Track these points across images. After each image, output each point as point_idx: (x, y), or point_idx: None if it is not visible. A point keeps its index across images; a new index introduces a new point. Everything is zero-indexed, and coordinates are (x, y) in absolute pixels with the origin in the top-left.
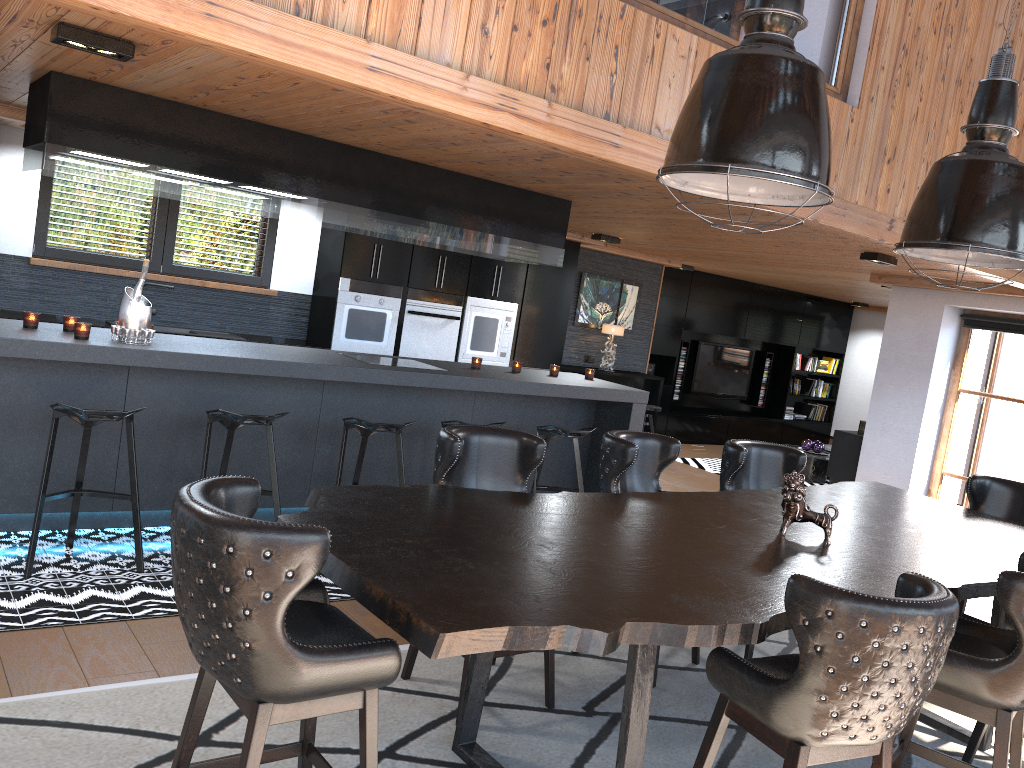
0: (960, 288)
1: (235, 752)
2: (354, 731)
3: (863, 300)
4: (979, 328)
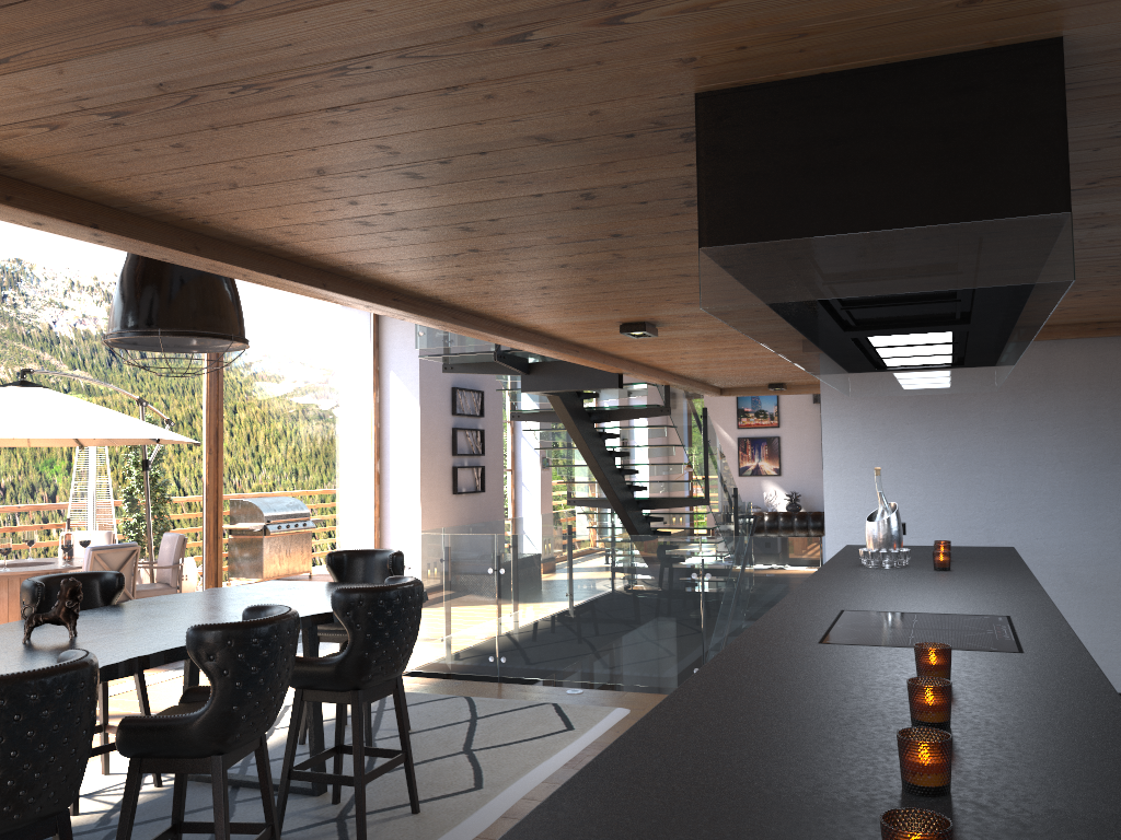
0: None
1: (442, 754)
2: (398, 778)
3: None
4: None
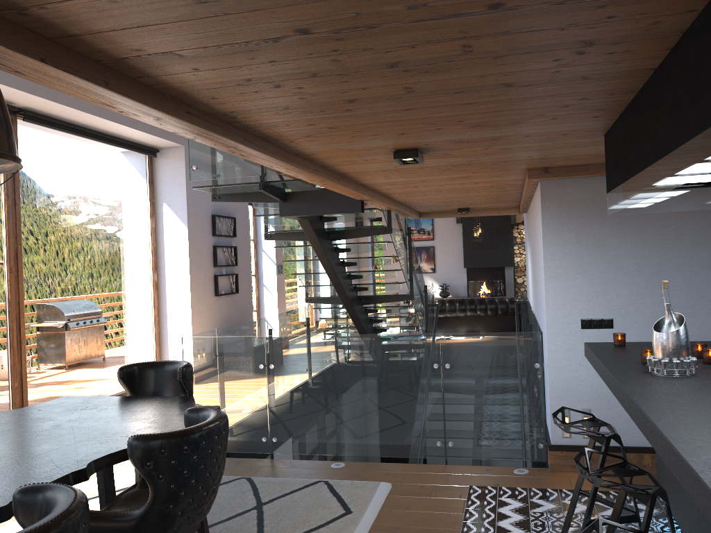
0: None
1: None
2: None
3: None
4: None
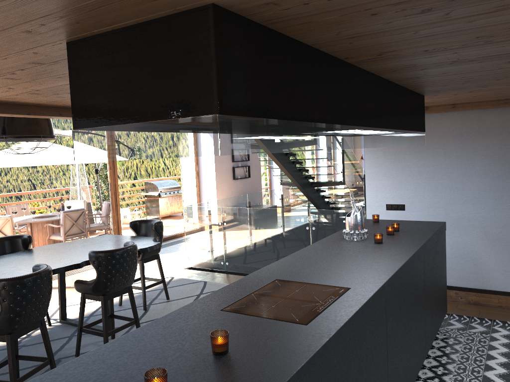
0: None
1: None
2: None
3: None
4: None
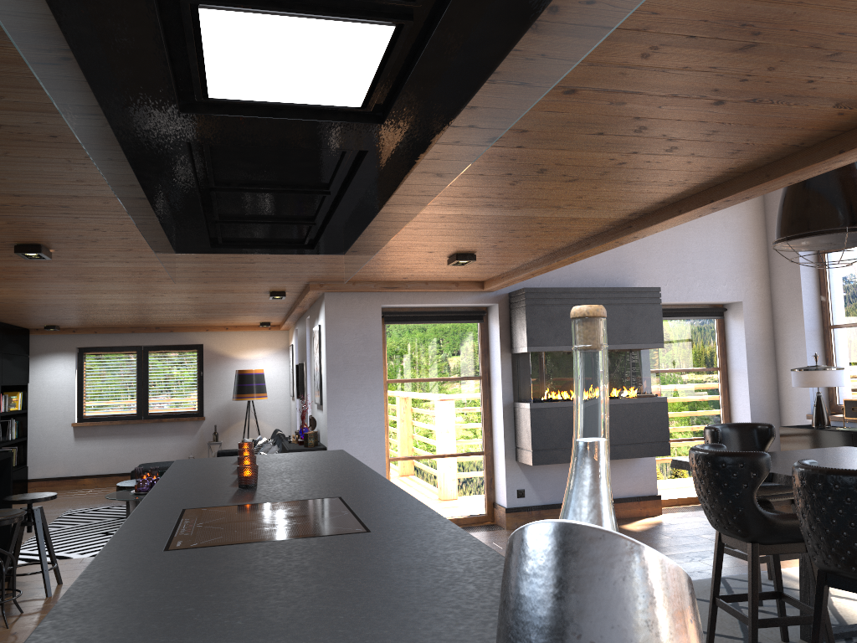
0: (403, 288)
1: None
2: None
3: (80, 321)
4: (400, 323)
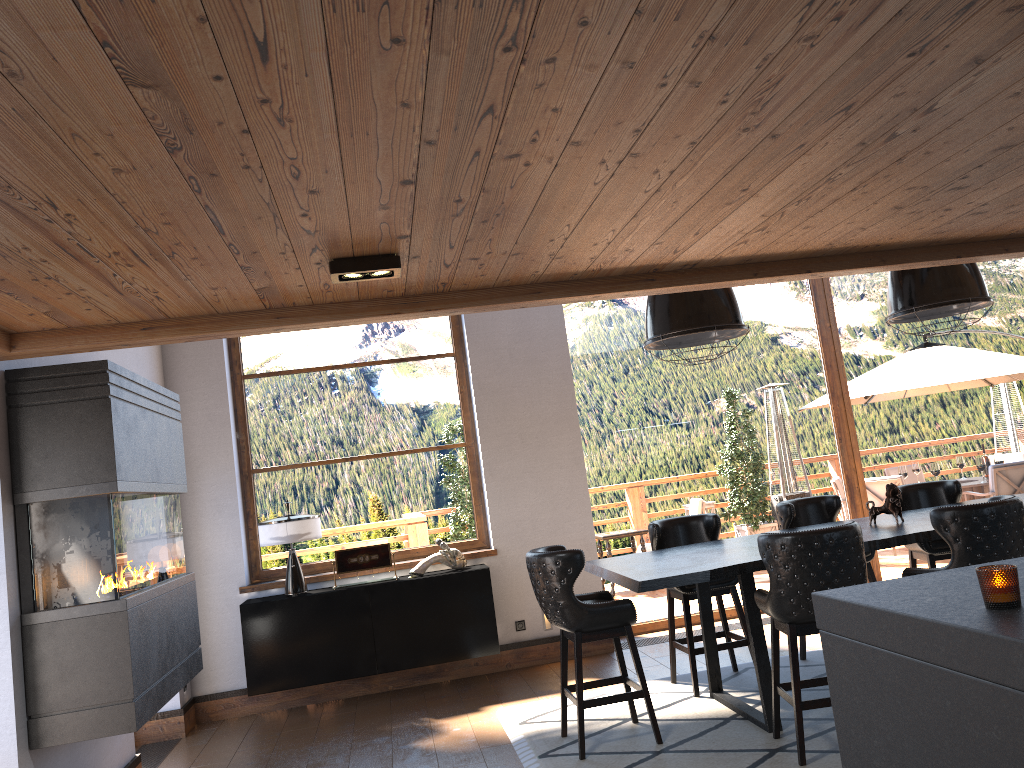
0: None
1: None
2: None
3: None
4: None
